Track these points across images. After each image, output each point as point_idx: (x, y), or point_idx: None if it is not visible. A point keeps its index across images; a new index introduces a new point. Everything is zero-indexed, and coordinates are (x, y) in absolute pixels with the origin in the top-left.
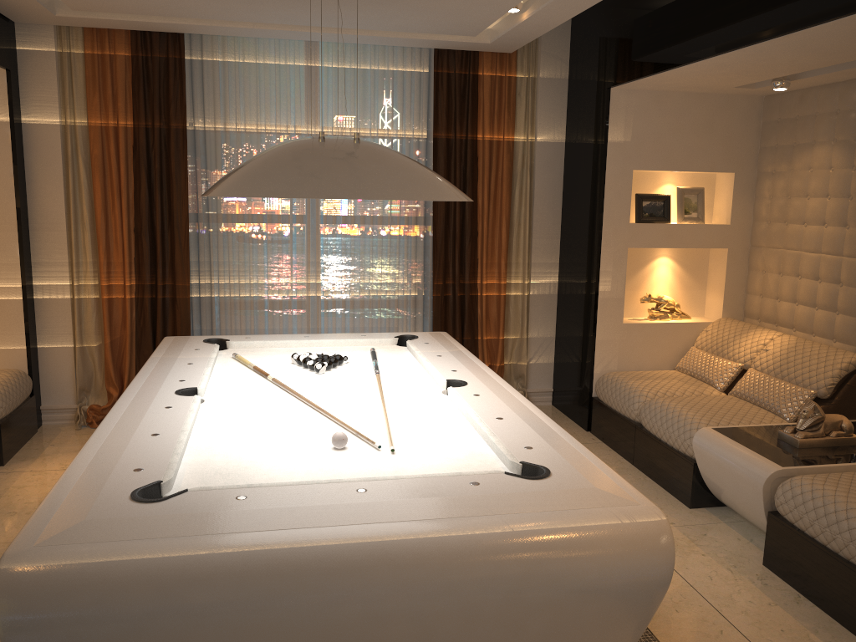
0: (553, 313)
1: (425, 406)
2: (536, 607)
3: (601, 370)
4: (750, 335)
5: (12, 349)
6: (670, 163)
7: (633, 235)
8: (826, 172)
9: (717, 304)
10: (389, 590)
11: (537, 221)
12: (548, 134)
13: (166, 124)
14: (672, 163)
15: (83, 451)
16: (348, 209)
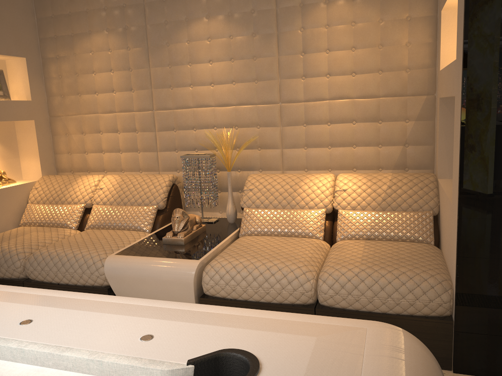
0: None
1: None
2: None
3: None
4: (80, 182)
5: None
6: None
7: None
8: (106, 53)
9: (35, 166)
10: None
11: None
12: None
13: None
14: None
15: None
16: None
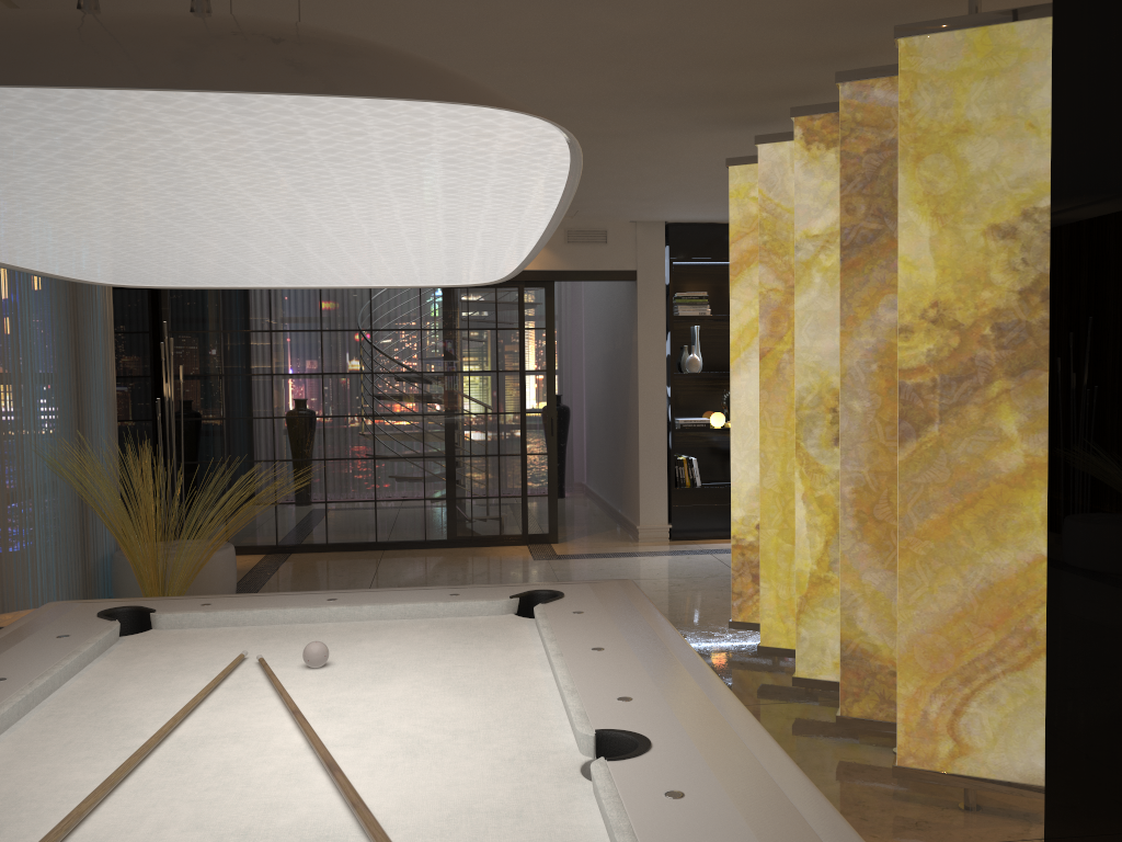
0: None
1: (49, 754)
2: None
3: None
4: None
5: None
6: None
7: None
8: None
9: None
10: None
11: None
12: None
13: None
14: None
15: (683, 642)
16: None
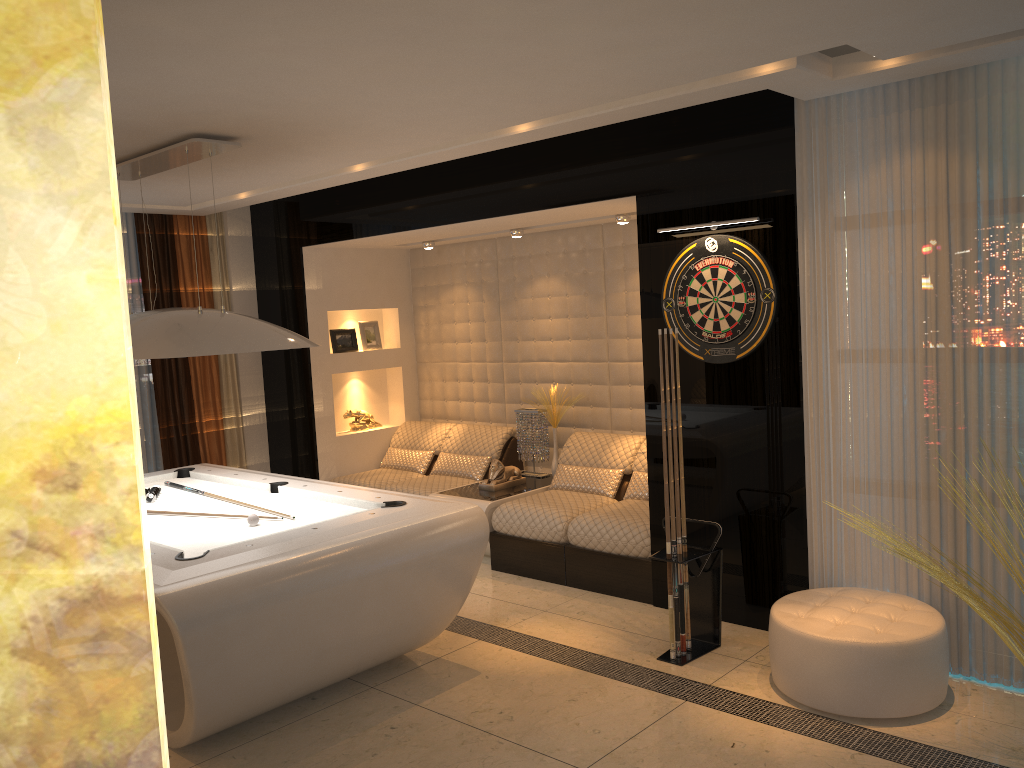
0: (265, 440)
1: (272, 500)
2: (434, 560)
3: (325, 479)
4: (433, 429)
5: None
6: (353, 303)
7: (334, 363)
8: (465, 304)
9: (400, 411)
10: (368, 563)
11: (241, 360)
12: (242, 283)
13: None
14: (354, 303)
15: None
16: None
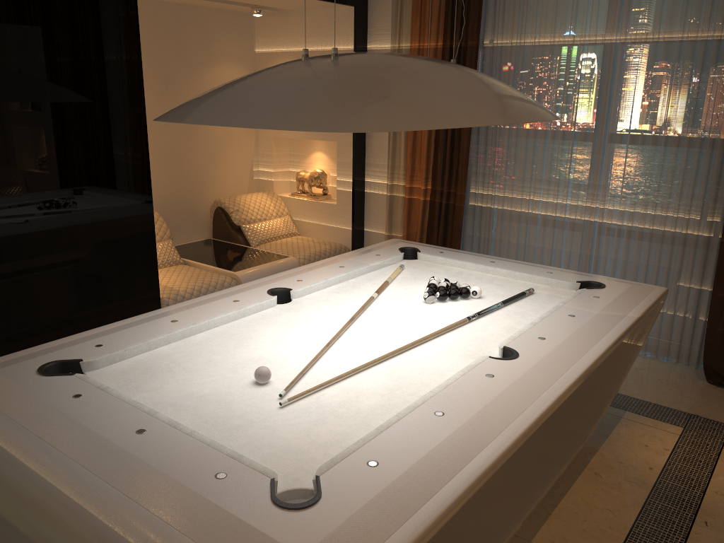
0: None
1: (431, 369)
2: None
3: None
4: None
5: (343, 228)
6: None
7: None
8: None
9: None
10: (27, 538)
11: None
12: None
13: (466, 43)
14: None
15: (126, 319)
16: (638, 128)
